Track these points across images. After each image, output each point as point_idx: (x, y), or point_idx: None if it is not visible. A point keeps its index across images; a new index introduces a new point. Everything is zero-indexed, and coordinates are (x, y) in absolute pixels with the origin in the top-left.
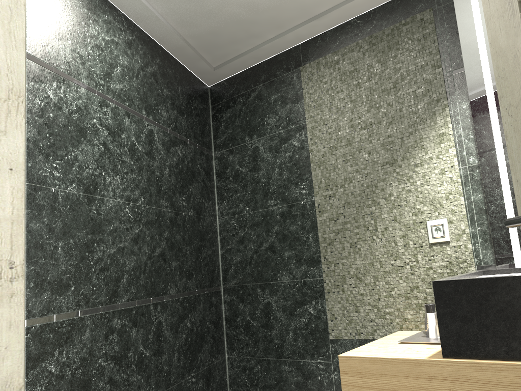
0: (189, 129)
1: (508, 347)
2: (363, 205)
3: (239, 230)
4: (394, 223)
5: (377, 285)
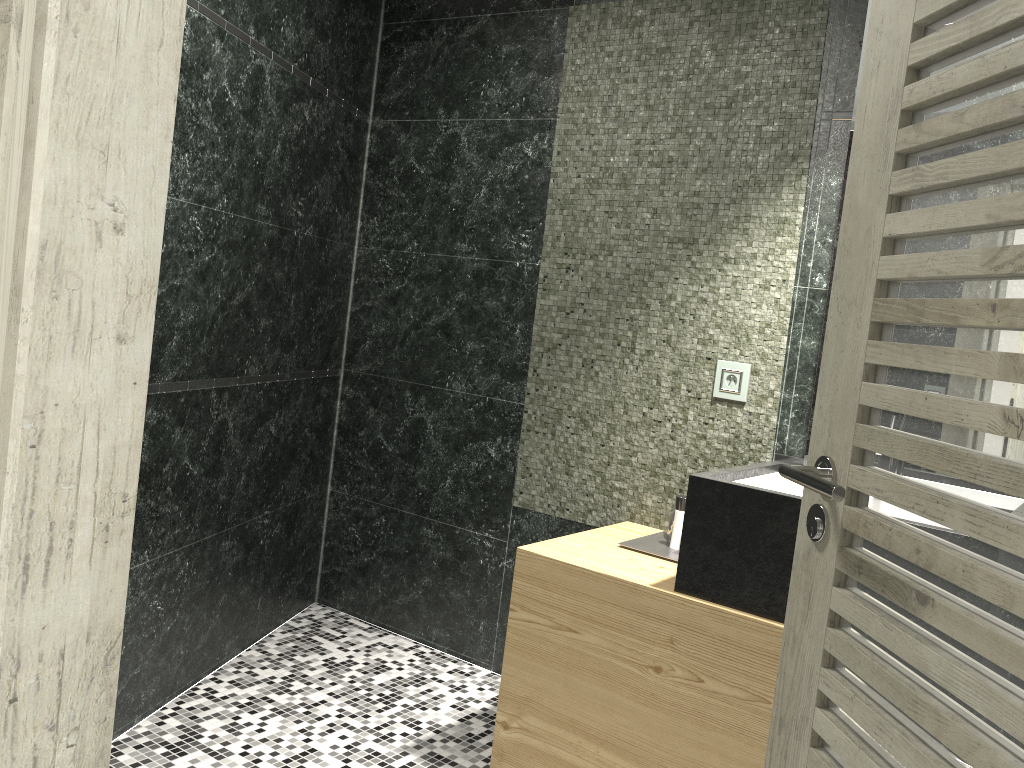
0: (332, 68)
1: (770, 599)
2: (621, 302)
3: (394, 279)
4: (664, 347)
5: (611, 440)
